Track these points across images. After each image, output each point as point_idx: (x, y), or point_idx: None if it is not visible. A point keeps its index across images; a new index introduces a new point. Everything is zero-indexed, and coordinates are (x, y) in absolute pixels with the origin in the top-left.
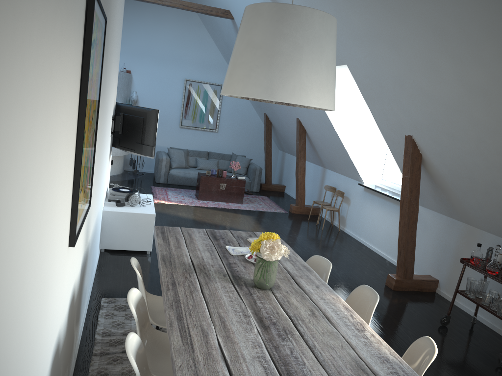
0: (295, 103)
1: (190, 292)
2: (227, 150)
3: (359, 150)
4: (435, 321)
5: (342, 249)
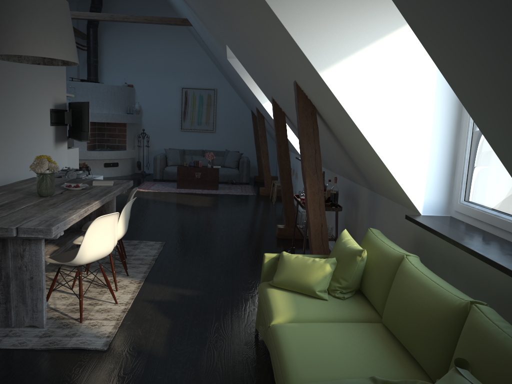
0: (14, 53)
1: None
2: (226, 148)
3: None
4: None
5: (271, 215)
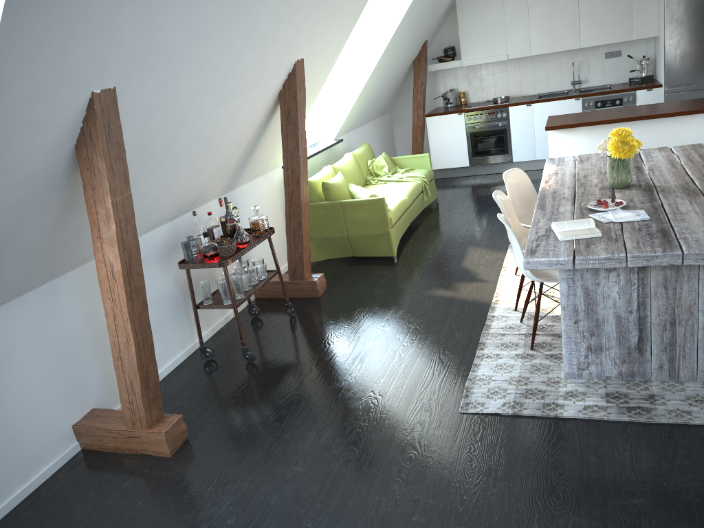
0: None
1: None
2: None
3: None
4: (250, 368)
5: None
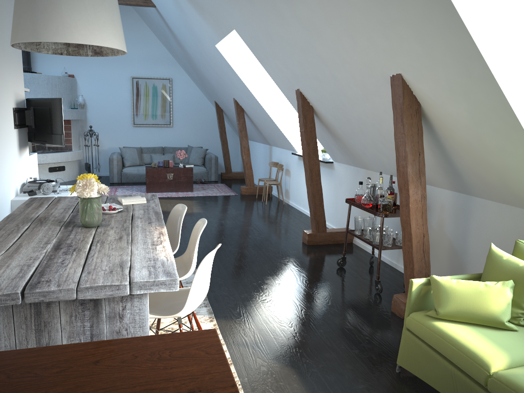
0: (61, 41)
1: (9, 233)
2: (185, 143)
3: (287, 119)
4: (334, 265)
5: (276, 218)
